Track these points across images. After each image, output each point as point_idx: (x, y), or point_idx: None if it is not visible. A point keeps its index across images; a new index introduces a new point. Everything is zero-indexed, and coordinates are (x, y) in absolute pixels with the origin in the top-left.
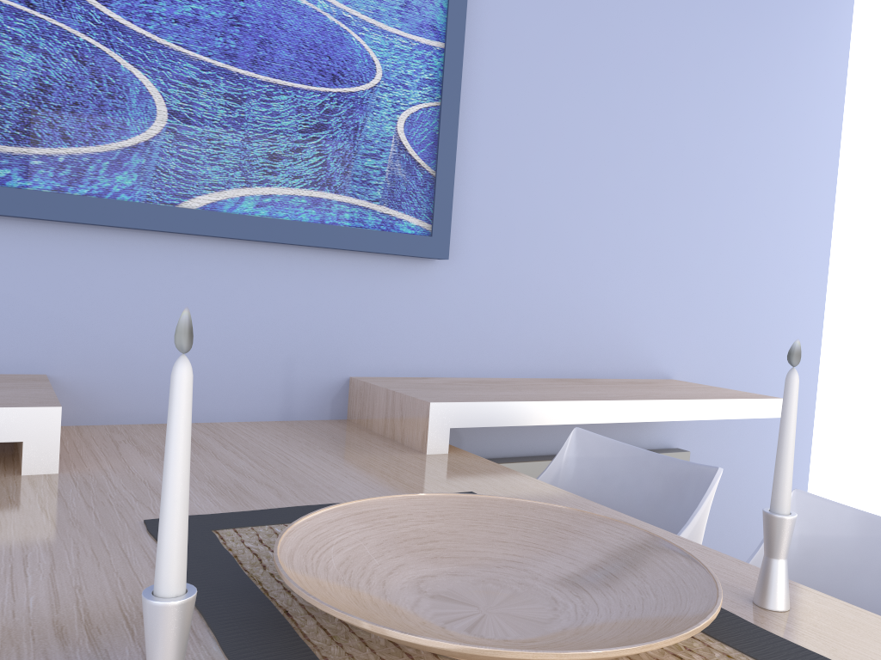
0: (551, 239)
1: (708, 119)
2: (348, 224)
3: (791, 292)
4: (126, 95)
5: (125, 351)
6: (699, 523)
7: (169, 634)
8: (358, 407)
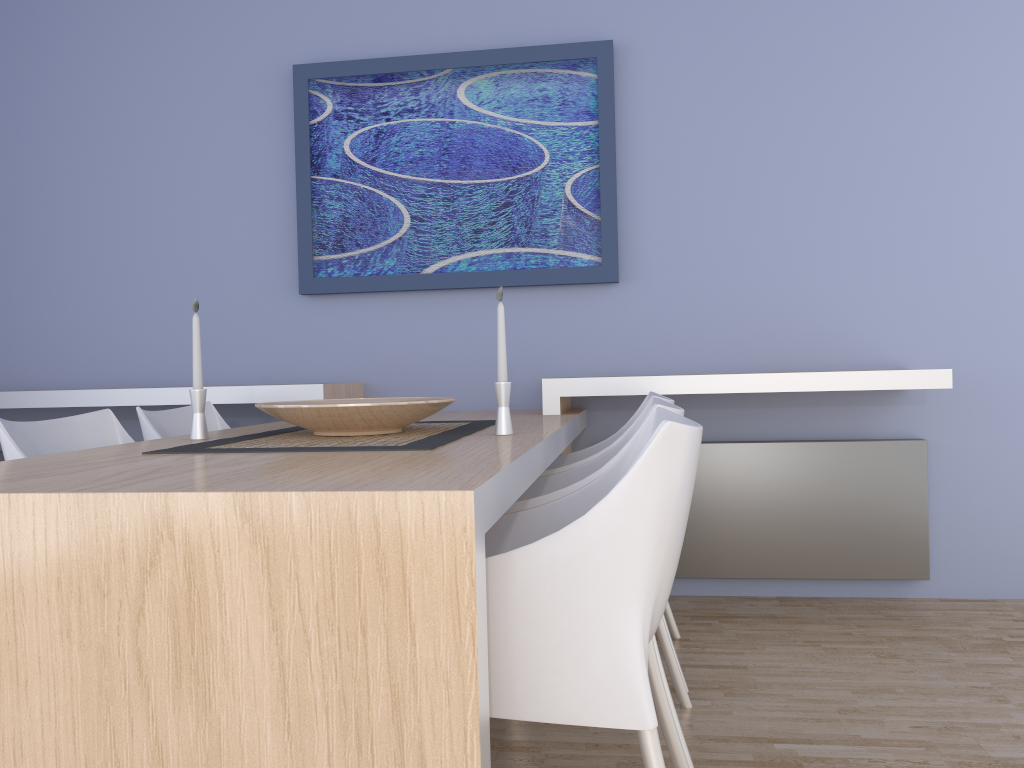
0: (732, 251)
1: (922, 103)
2: (533, 267)
3: None
4: (386, 213)
5: (404, 366)
6: None
7: (194, 400)
8: None
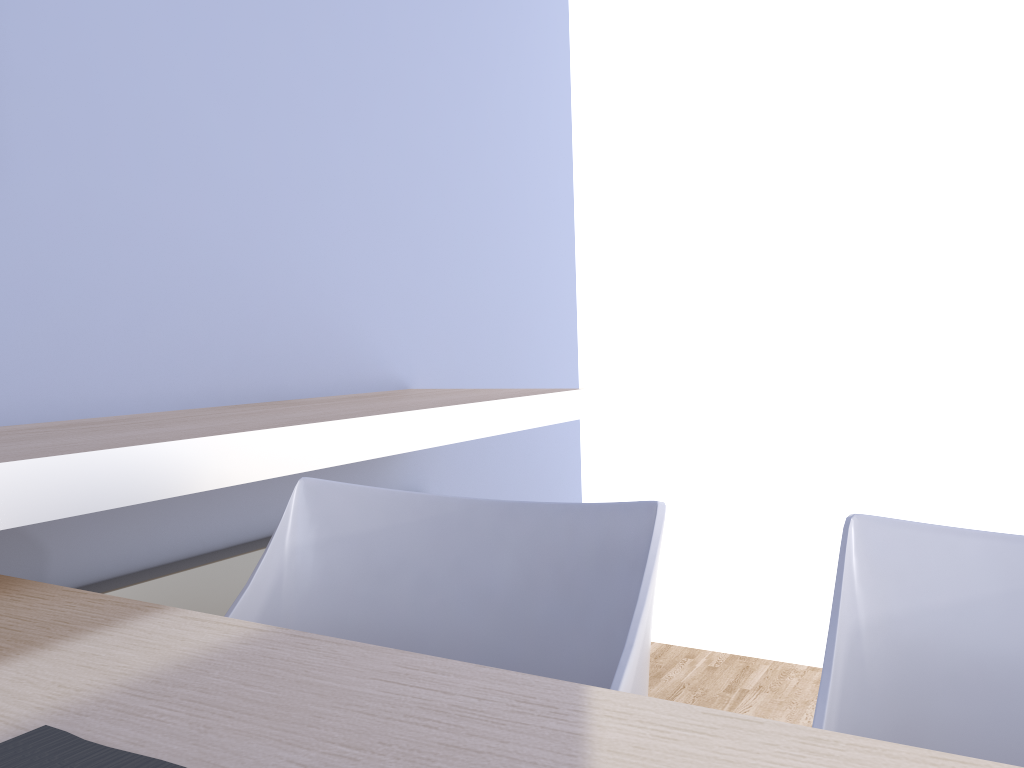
0: (185, 147)
1: None
2: None
3: (540, 254)
4: None
5: None
6: (646, 638)
7: None
8: None
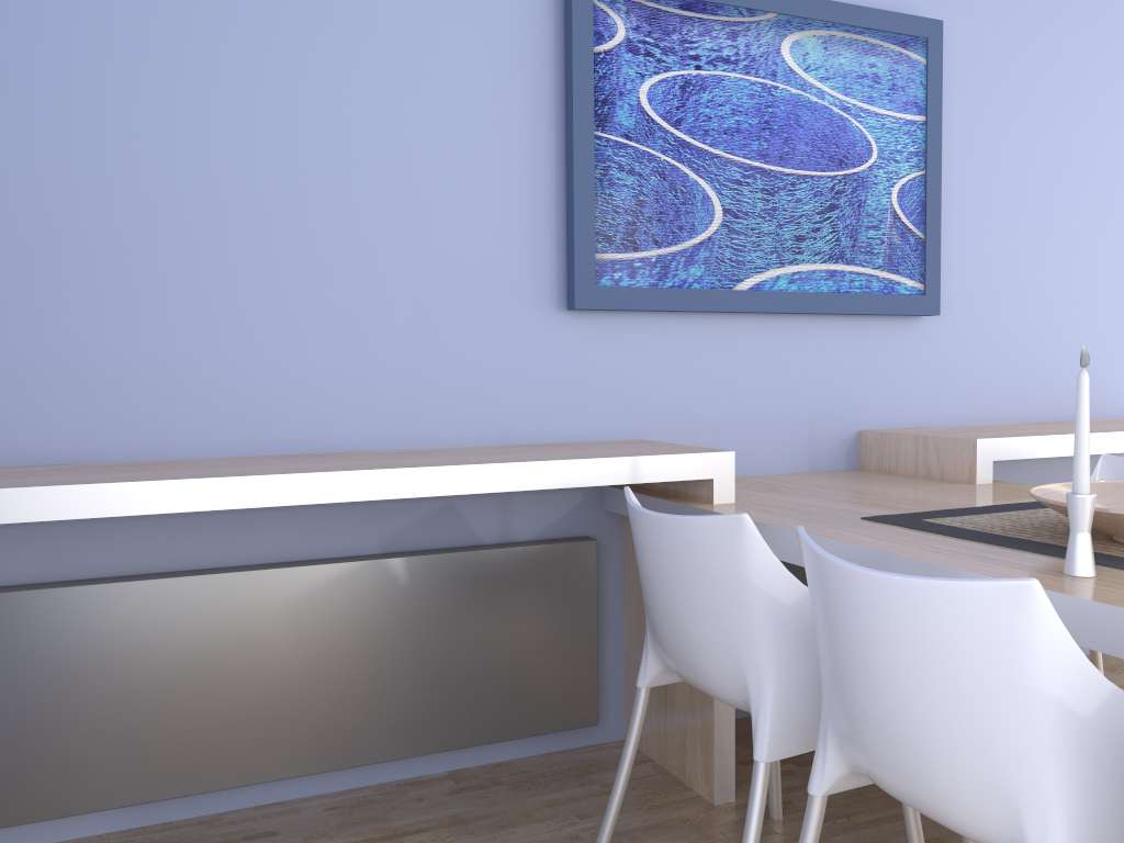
0: (1020, 287)
1: None
2: (857, 291)
3: None
4: (693, 201)
5: (693, 417)
6: None
7: (1089, 513)
8: (874, 456)
